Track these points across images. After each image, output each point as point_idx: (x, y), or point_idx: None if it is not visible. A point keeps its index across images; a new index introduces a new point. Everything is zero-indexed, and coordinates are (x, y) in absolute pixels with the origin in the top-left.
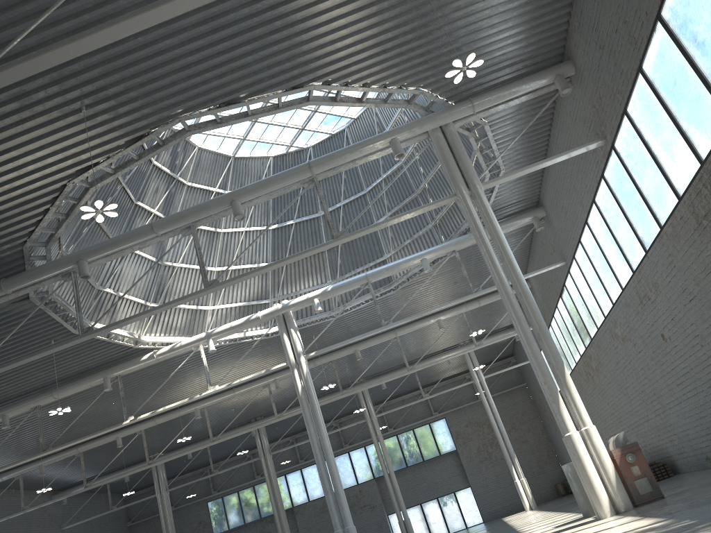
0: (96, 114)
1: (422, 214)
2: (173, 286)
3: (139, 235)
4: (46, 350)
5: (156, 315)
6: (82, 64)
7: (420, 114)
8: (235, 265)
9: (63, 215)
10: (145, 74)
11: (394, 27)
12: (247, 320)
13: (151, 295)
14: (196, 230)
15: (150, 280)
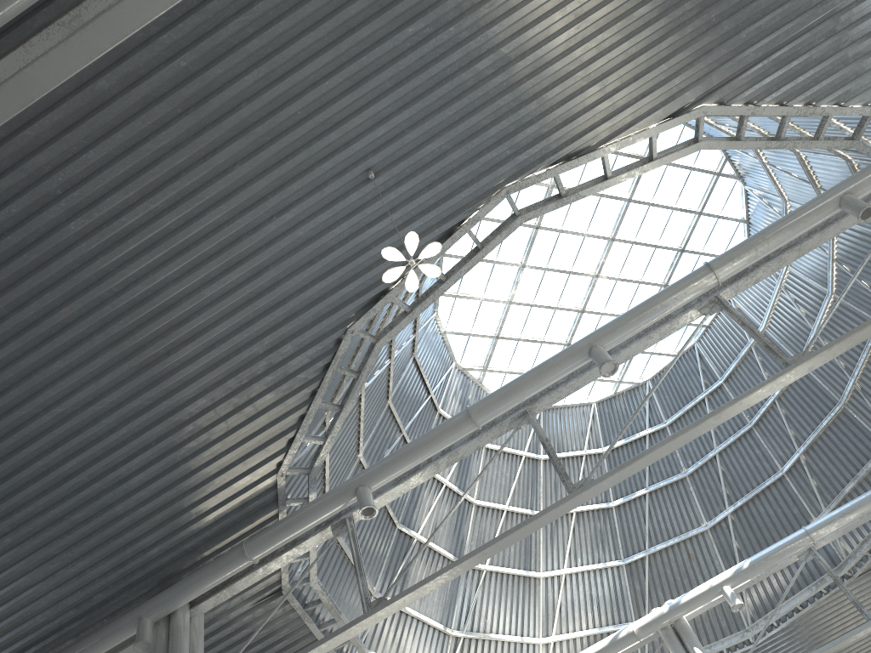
0: (387, 190)
1: (862, 433)
2: (482, 603)
3: (449, 430)
4: (312, 647)
5: (462, 652)
6: (372, 87)
7: (815, 279)
8: (569, 567)
9: (335, 407)
10: (458, 101)
11: None
12: (614, 641)
13: (452, 618)
14: (505, 512)
15: (448, 590)
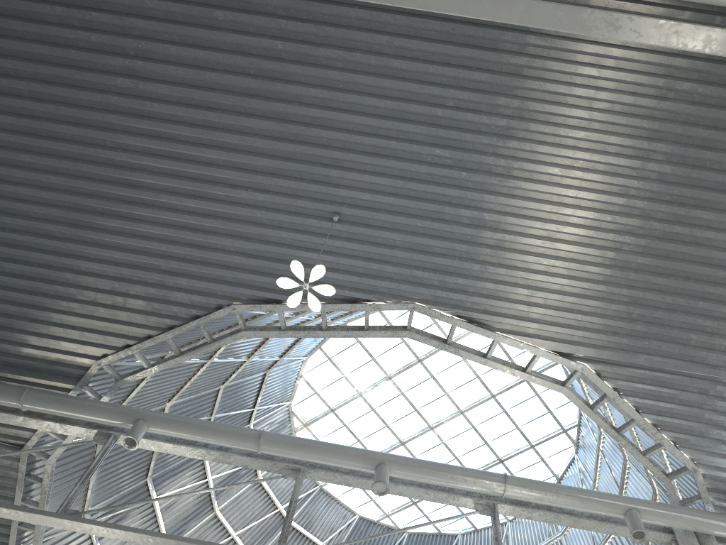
0: (337, 237)
1: None
2: None
3: (237, 435)
4: None
5: None
6: (384, 164)
7: None
8: None
9: (177, 350)
10: (430, 221)
11: (723, 351)
12: None
13: None
14: (230, 538)
15: None
